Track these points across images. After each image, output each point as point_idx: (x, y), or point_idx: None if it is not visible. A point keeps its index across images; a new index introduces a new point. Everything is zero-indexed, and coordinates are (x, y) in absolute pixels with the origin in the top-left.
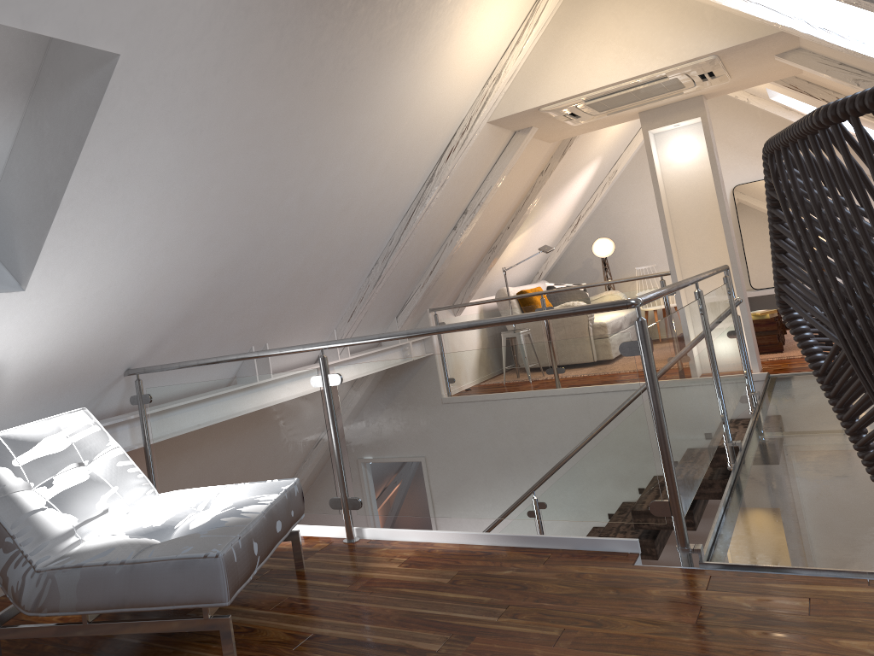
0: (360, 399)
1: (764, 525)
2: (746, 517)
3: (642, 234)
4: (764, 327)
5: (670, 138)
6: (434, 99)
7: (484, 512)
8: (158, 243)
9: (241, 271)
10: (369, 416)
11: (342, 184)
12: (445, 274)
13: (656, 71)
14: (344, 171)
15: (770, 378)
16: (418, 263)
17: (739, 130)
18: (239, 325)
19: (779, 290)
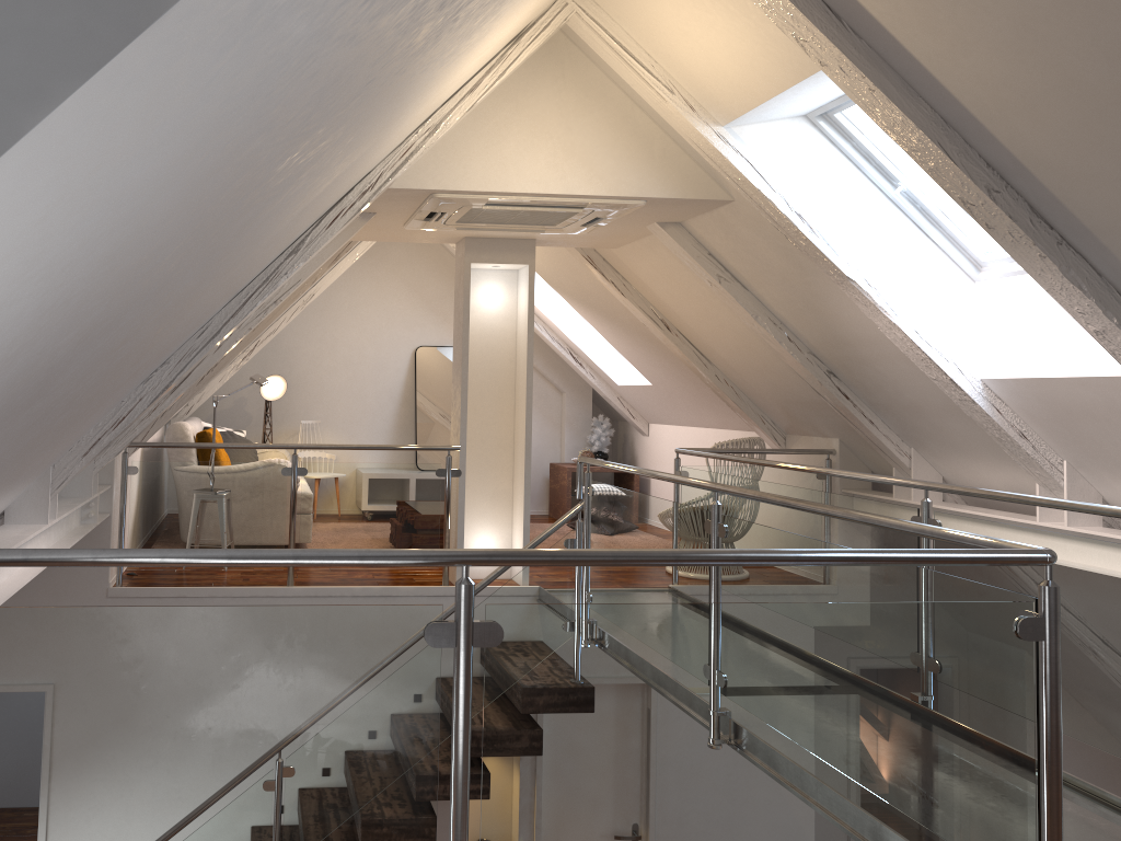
0: (535, 680)
1: None
2: None
3: (312, 380)
4: None
5: (479, 279)
6: (398, 126)
7: None
8: (121, 231)
9: (105, 338)
10: (548, 717)
11: (275, 217)
12: None
13: (587, 196)
14: (296, 194)
15: None
16: None
17: (435, 284)
18: (4, 450)
19: None
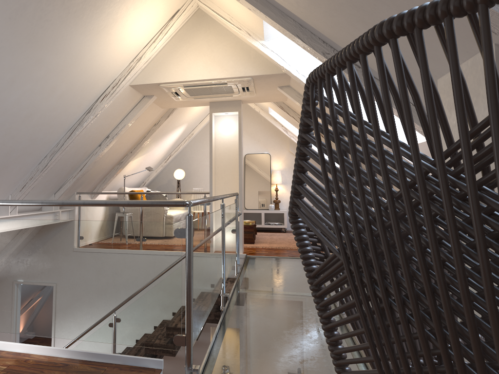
0: None
1: (235, 351)
2: (226, 344)
3: (199, 170)
4: (248, 229)
5: (222, 120)
6: (99, 60)
7: (69, 335)
8: None
9: None
10: (3, 258)
11: (29, 98)
12: (90, 172)
13: (222, 78)
14: (31, 89)
15: (247, 257)
16: (74, 162)
17: (253, 126)
18: None
19: (293, 203)
